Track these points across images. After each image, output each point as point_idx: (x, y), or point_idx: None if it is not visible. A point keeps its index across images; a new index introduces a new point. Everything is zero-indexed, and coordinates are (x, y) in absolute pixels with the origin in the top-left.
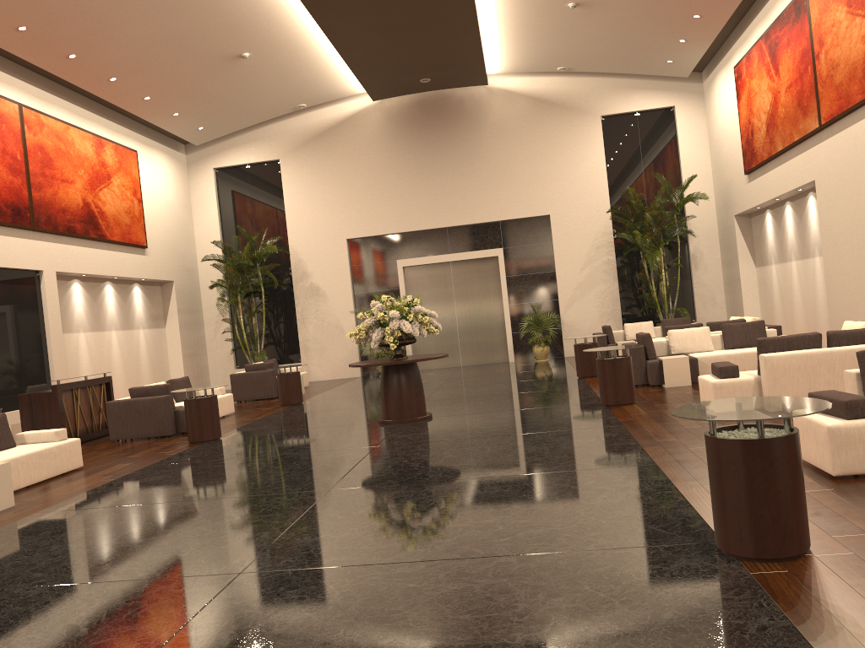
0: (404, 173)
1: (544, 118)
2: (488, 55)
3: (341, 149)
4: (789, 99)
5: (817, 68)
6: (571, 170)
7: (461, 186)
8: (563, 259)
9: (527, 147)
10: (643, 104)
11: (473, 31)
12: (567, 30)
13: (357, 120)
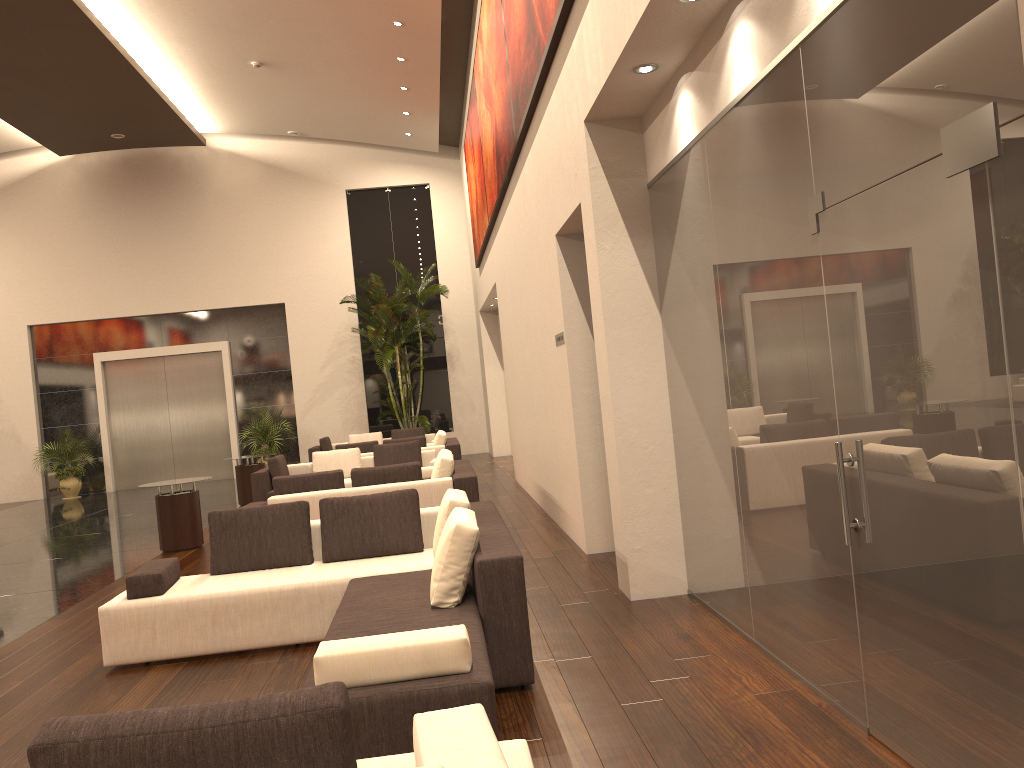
0: (104, 246)
1: (279, 189)
2: (192, 111)
3: (22, 213)
4: (479, 190)
5: (483, 160)
6: (310, 252)
7: (177, 264)
8: (301, 356)
9: (258, 221)
10: (393, 179)
11: (142, 84)
12: (270, 91)
13: (44, 178)
